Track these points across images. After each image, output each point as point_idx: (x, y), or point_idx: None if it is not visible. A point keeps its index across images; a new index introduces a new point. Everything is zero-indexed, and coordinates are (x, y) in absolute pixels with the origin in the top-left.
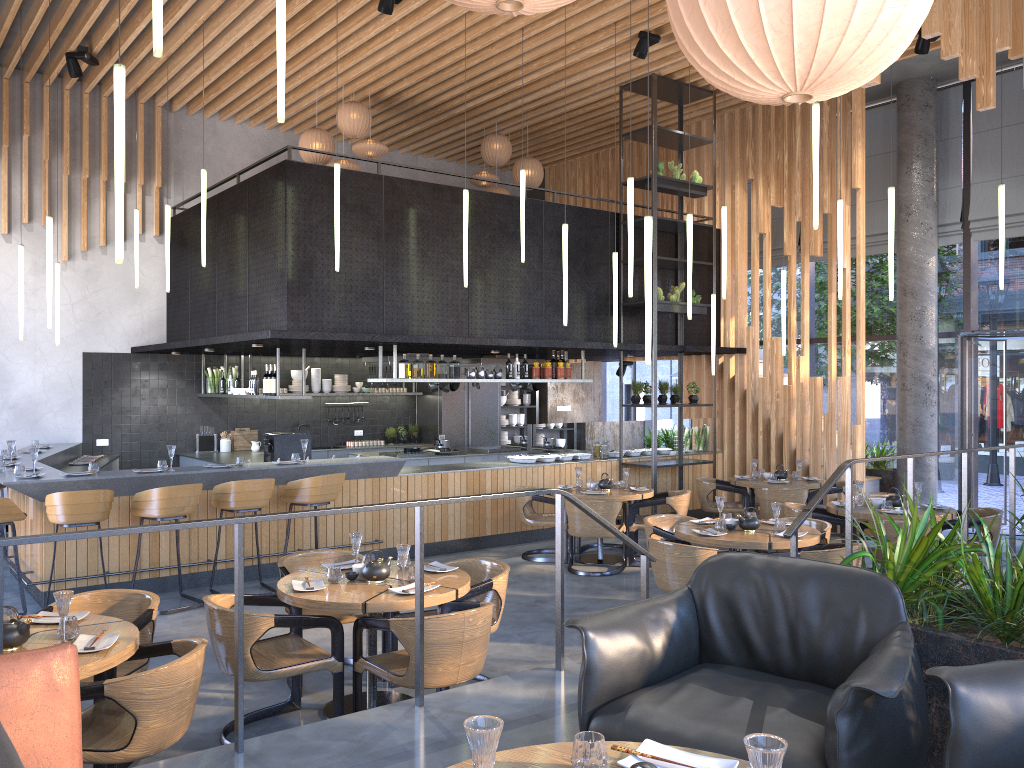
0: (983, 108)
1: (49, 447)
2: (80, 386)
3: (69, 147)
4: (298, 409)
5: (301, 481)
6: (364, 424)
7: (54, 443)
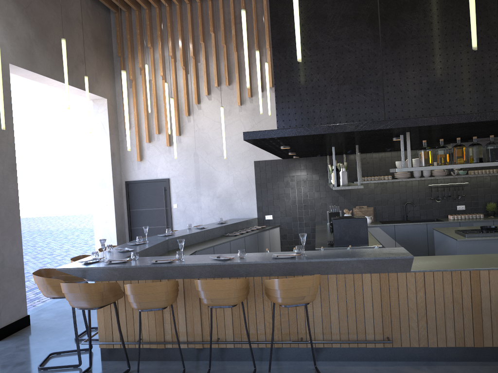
0: None
1: (223, 222)
2: (253, 182)
3: (234, 33)
4: (405, 190)
5: (269, 281)
6: (465, 200)
7: (241, 218)
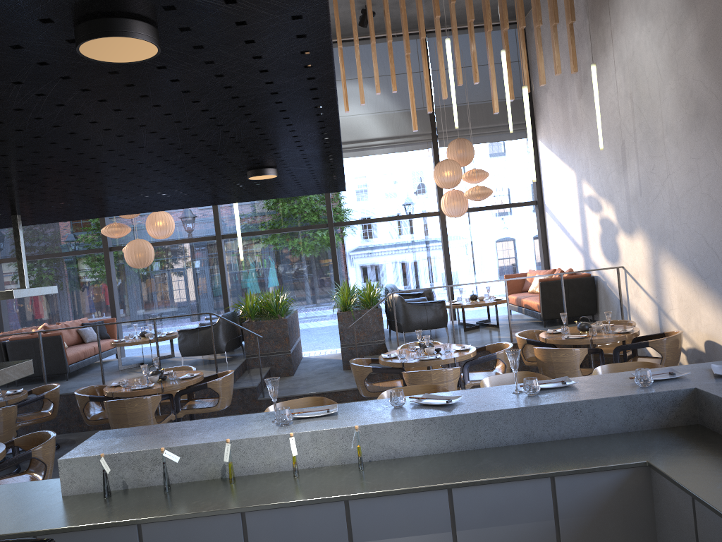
0: None
1: None
2: None
3: None
4: None
5: None
6: None
7: None
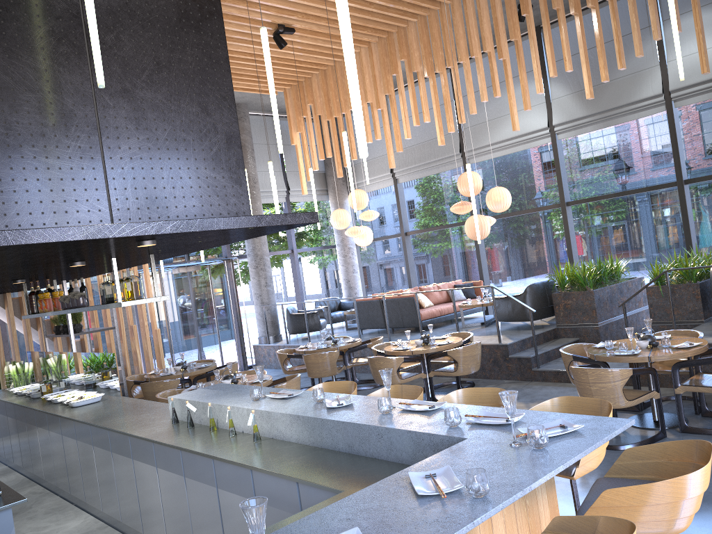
0: (442, 145)
1: None
2: None
3: None
4: None
5: (354, 393)
6: None
7: None
